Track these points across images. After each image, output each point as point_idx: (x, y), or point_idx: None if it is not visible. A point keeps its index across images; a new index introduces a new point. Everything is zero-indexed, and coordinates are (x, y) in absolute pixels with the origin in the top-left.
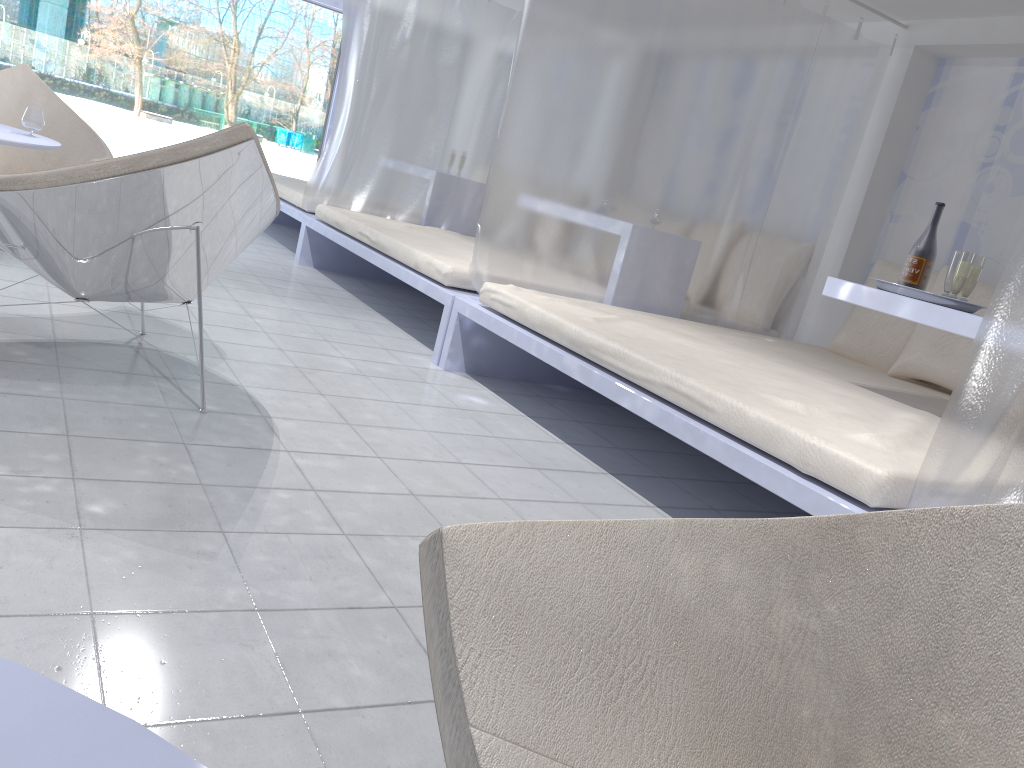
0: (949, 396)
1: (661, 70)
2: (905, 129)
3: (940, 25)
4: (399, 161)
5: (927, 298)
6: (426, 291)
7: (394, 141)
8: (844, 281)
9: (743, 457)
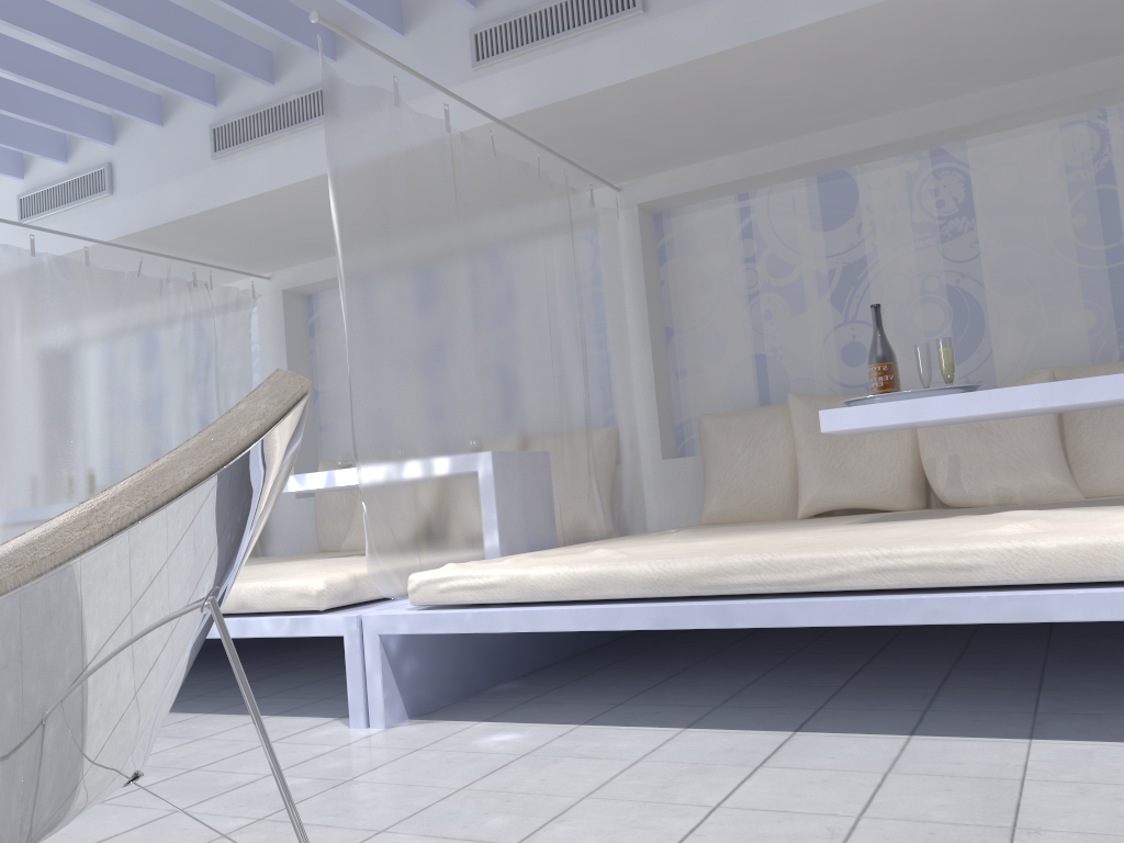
0: (871, 514)
1: (471, 262)
2: (655, 286)
3: (656, 179)
4: (25, 502)
5: (935, 394)
6: (288, 631)
7: (12, 476)
8: (844, 408)
9: (1079, 598)
